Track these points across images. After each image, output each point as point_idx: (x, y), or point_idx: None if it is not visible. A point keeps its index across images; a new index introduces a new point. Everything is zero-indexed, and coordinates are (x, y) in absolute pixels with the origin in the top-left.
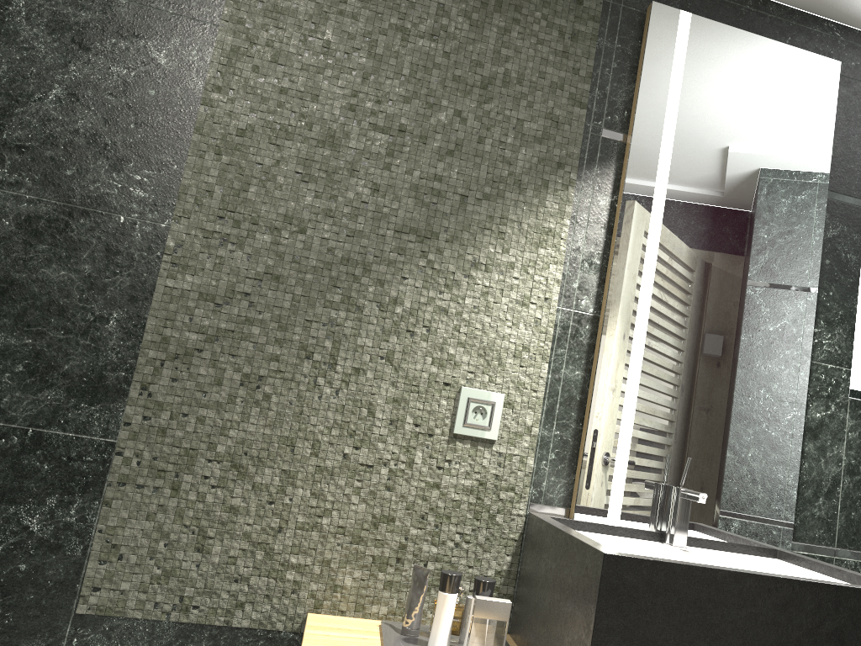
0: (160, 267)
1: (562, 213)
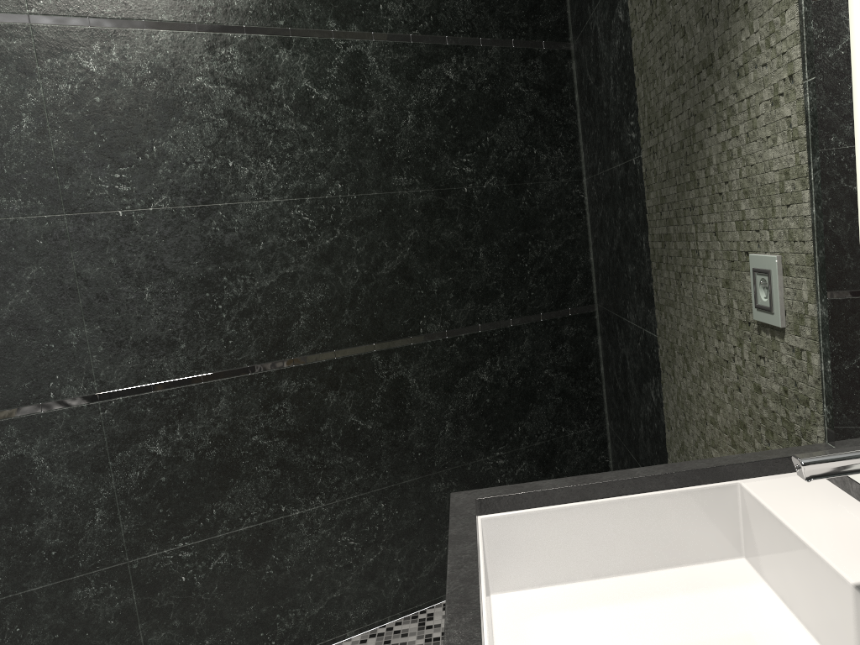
0: (645, 192)
1: None
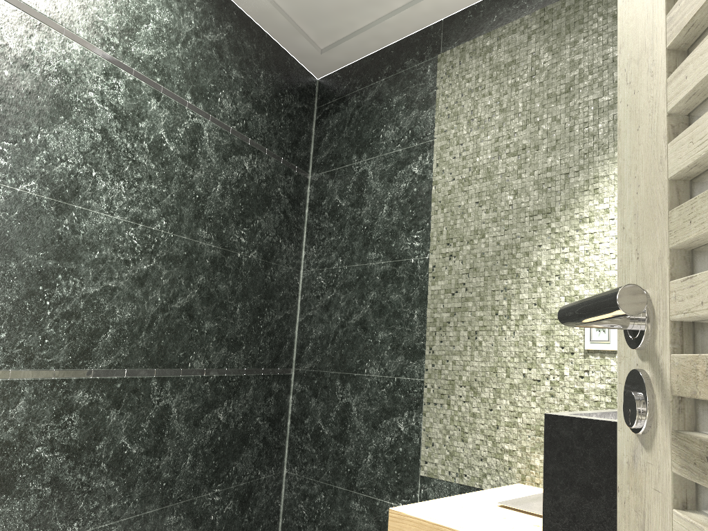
0: (428, 280)
1: None
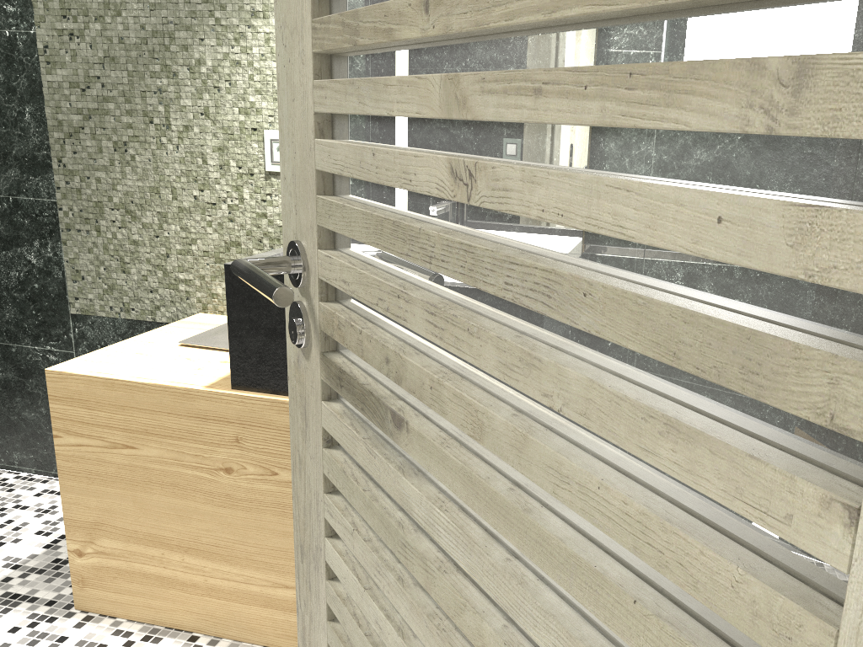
0: (40, 66)
1: None
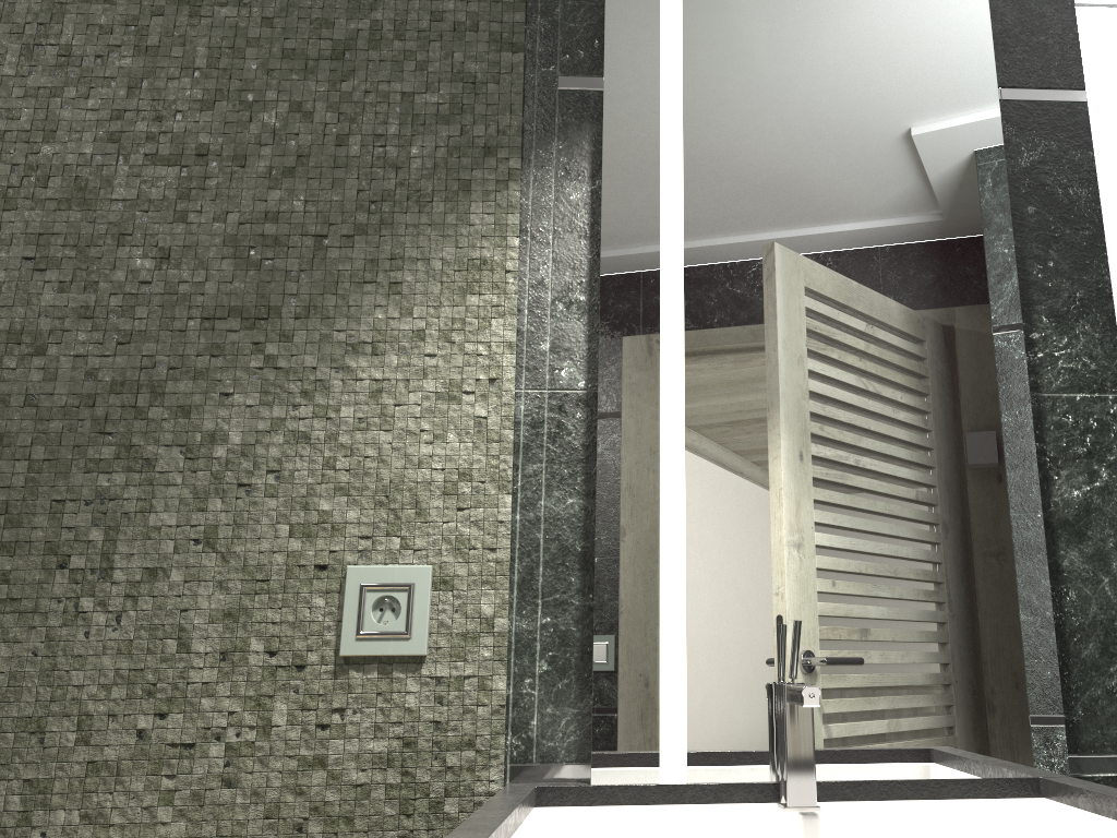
0: None
1: (502, 228)
